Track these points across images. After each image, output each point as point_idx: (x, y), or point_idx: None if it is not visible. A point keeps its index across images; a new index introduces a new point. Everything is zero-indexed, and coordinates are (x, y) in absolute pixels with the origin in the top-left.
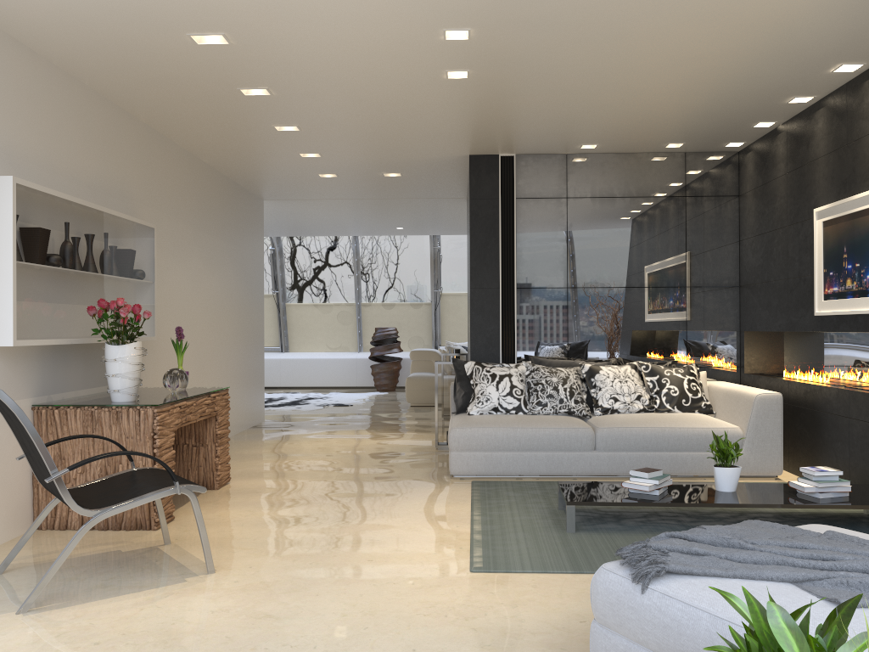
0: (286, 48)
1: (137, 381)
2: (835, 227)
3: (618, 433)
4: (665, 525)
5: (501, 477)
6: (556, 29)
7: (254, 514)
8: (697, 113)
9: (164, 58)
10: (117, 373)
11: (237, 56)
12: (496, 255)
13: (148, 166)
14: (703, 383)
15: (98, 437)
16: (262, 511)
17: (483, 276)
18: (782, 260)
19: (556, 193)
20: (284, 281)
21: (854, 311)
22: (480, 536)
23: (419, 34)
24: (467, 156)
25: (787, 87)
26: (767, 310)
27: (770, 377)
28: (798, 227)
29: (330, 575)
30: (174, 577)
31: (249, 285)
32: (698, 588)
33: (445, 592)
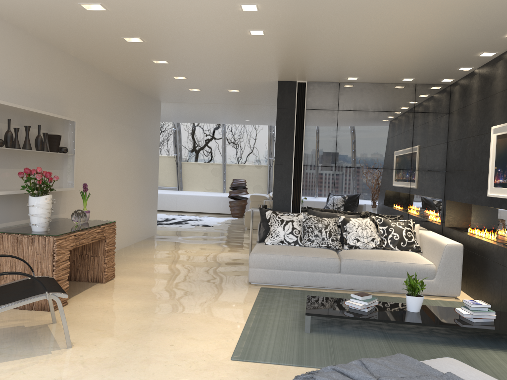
0: (143, 14)
1: (48, 219)
2: (503, 140)
3: (355, 263)
4: (370, 331)
5: (280, 285)
6: (313, 5)
7: (117, 303)
8: (419, 60)
9: (69, 17)
10: (34, 213)
11: (114, 18)
12: (292, 144)
13: (75, 83)
14: (416, 232)
15: (11, 256)
16: (123, 301)
17: (283, 157)
18: (471, 157)
19: (331, 107)
20: (181, 148)
21: None
22: (248, 331)
23: (225, 6)
24: (277, 81)
25: (477, 46)
26: (460, 188)
27: (459, 231)
28: (482, 137)
29: (141, 355)
30: (45, 349)
31: (148, 154)
32: None
33: (208, 376)
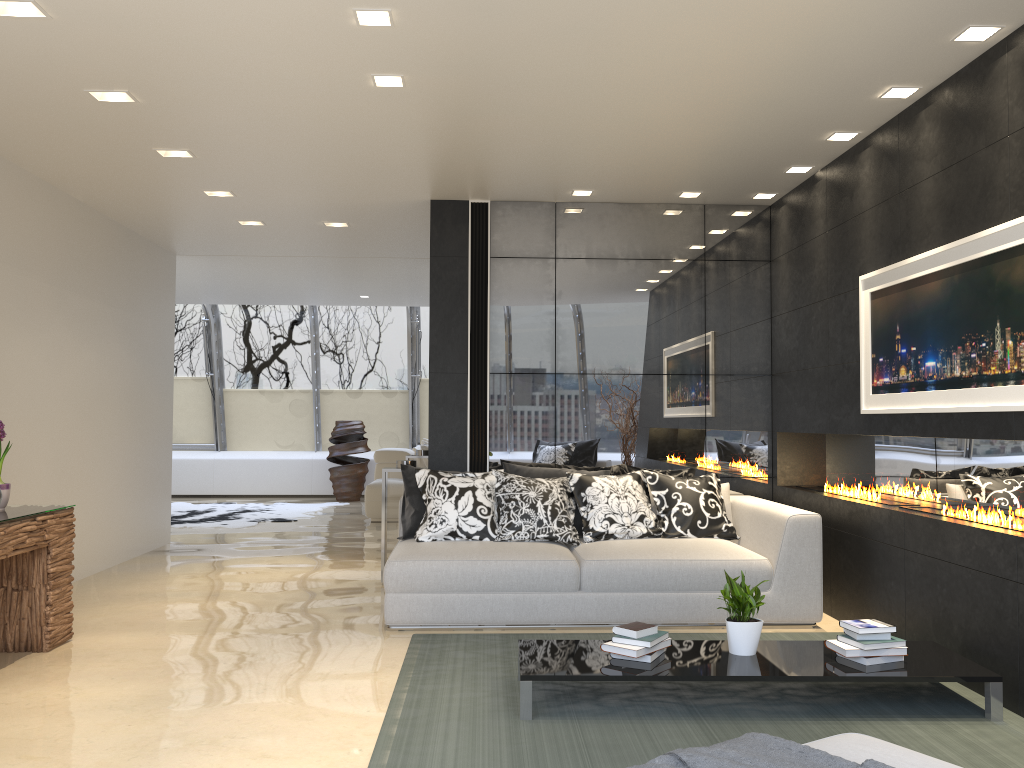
0: (134, 29)
1: None
2: (885, 299)
3: (610, 567)
4: (660, 704)
5: (455, 628)
6: (510, 15)
7: (79, 693)
8: (713, 150)
9: None
10: None
11: (66, 38)
12: (464, 329)
13: None
14: (725, 498)
15: None
16: (94, 688)
17: (446, 357)
18: (821, 342)
19: (542, 252)
20: (222, 361)
21: (910, 410)
22: (395, 728)
23: (320, 14)
24: (428, 202)
25: (825, 118)
26: (804, 405)
27: (807, 491)
28: (841, 300)
29: None
30: None
31: (148, 365)
32: None
33: None
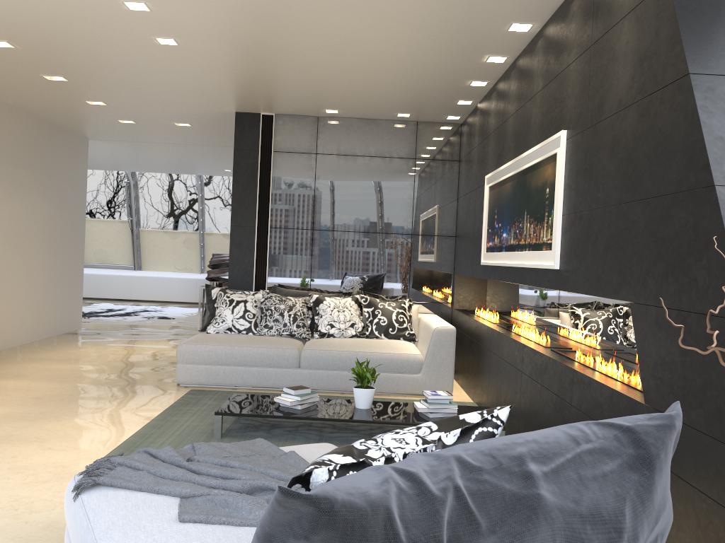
0: None
1: None
2: (493, 192)
3: (319, 354)
4: (305, 434)
5: (220, 387)
6: (220, 7)
7: None
8: (401, 89)
9: None
10: None
11: None
12: (254, 198)
13: None
14: (414, 315)
15: None
16: None
17: (242, 216)
18: (472, 216)
19: (307, 149)
20: (139, 210)
21: (495, 263)
22: (136, 438)
23: (103, 3)
24: (235, 113)
25: (460, 72)
26: (465, 257)
27: (463, 313)
28: (480, 190)
29: None
30: None
31: (65, 212)
32: (104, 499)
33: (43, 488)
